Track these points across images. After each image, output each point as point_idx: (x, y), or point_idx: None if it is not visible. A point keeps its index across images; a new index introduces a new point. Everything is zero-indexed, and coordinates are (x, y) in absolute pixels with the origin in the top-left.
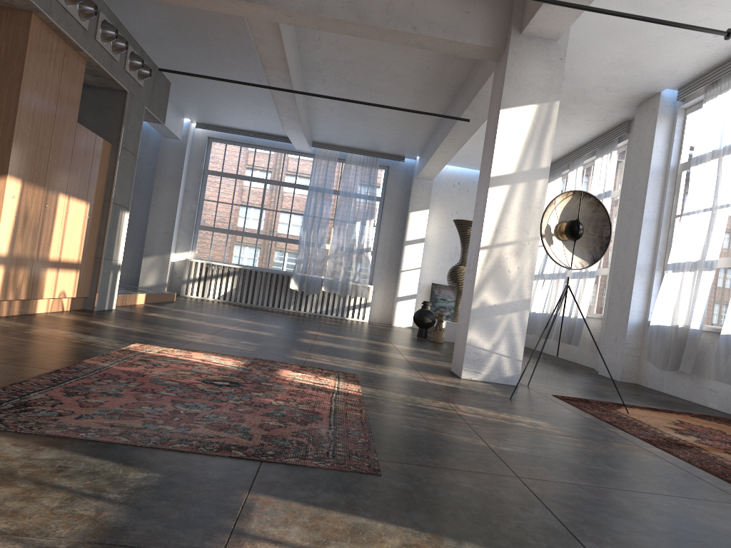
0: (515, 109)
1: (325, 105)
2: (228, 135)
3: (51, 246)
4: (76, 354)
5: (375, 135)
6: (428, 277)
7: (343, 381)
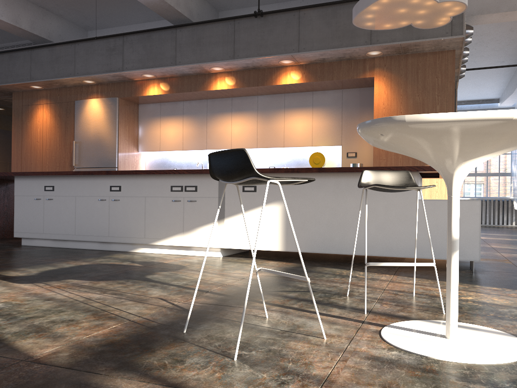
0: None
1: None
2: None
3: None
4: None
5: None
6: None
7: None
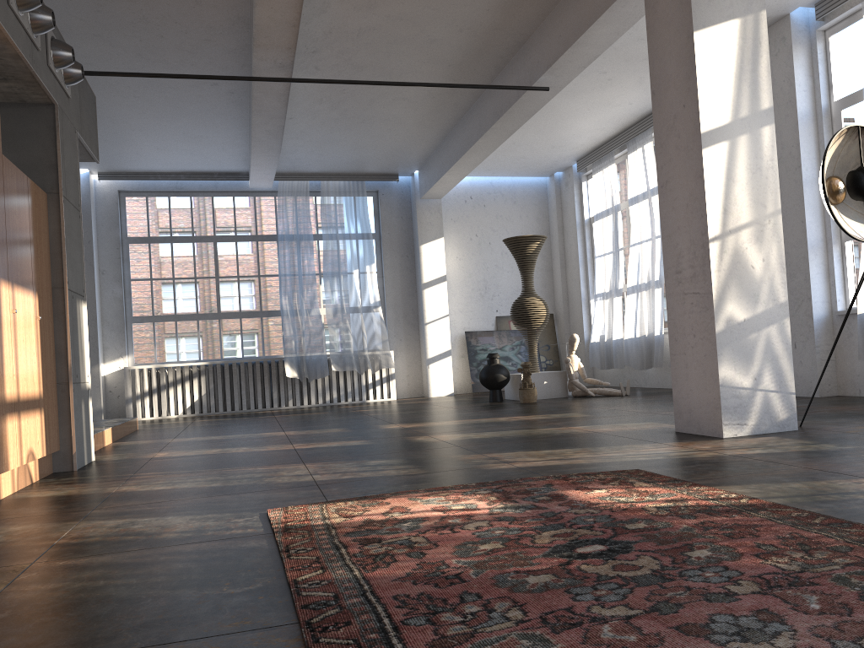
0: (713, 29)
1: (307, 110)
2: (148, 184)
3: (4, 376)
4: (236, 566)
5: (367, 148)
6: (458, 325)
7: (671, 485)
